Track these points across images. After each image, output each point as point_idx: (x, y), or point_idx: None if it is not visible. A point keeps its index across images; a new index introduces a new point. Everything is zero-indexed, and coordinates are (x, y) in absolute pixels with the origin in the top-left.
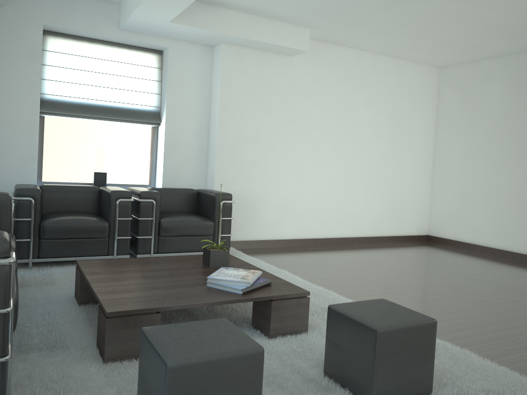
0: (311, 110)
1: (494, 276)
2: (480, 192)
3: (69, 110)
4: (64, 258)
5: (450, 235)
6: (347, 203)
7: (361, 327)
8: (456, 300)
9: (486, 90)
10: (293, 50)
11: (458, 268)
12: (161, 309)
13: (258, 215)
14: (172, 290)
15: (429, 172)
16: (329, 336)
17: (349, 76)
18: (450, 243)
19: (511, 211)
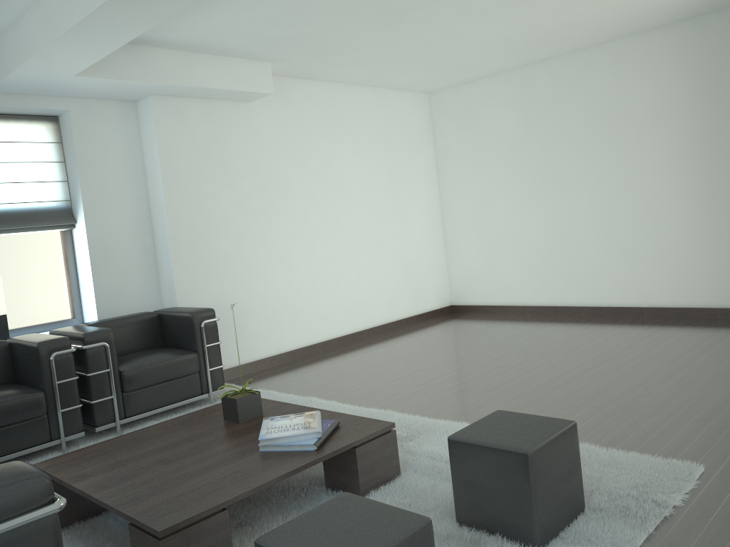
0: (286, 171)
1: (552, 342)
2: (506, 241)
3: None
4: None
5: (478, 300)
6: (353, 286)
7: (504, 455)
8: (533, 383)
9: (490, 116)
10: (252, 94)
11: (509, 341)
12: (228, 504)
13: (243, 328)
14: (220, 471)
15: (440, 225)
16: (457, 475)
17: (326, 119)
18: (480, 309)
19: (545, 258)
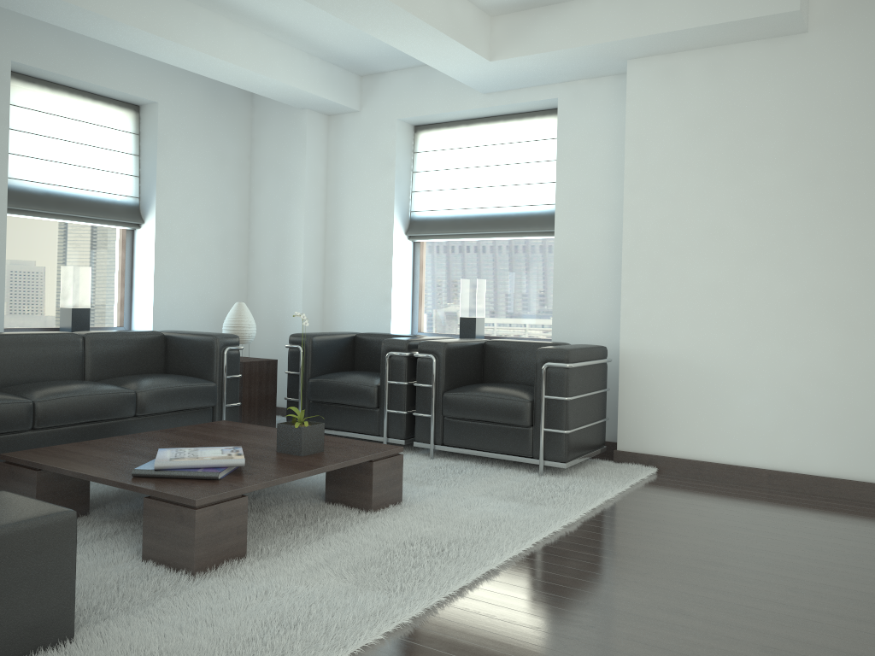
0: None
1: None
2: None
3: (438, 229)
4: (331, 430)
5: None
6: None
7: None
8: None
9: None
10: (767, 22)
11: None
12: (37, 466)
13: (724, 408)
14: (118, 456)
15: None
16: None
17: None
18: None
19: None
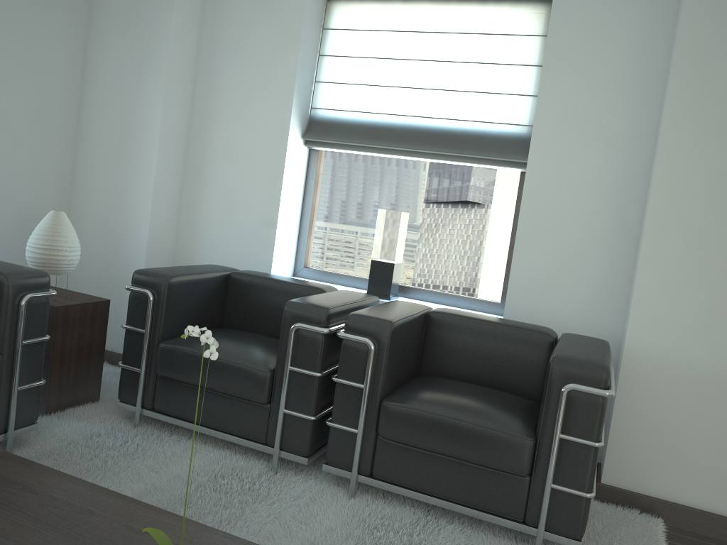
0: None
1: None
2: None
3: (349, 136)
4: (189, 424)
5: None
6: None
7: None
8: None
9: None
10: None
11: None
12: None
13: None
14: None
15: None
16: None
17: None
18: None
19: None
